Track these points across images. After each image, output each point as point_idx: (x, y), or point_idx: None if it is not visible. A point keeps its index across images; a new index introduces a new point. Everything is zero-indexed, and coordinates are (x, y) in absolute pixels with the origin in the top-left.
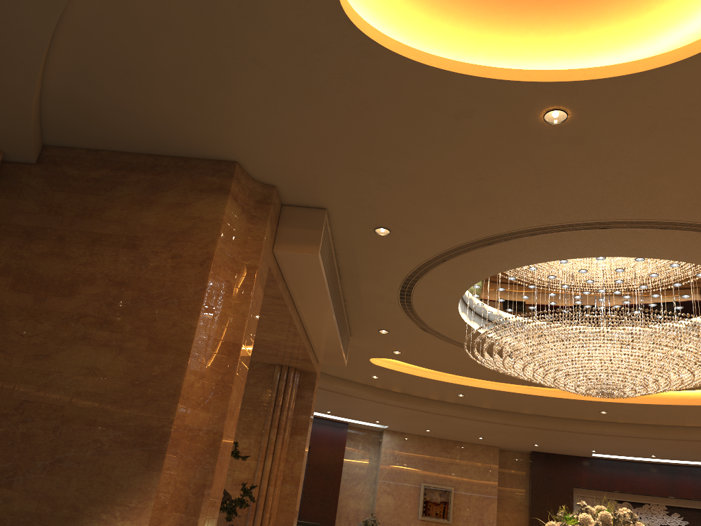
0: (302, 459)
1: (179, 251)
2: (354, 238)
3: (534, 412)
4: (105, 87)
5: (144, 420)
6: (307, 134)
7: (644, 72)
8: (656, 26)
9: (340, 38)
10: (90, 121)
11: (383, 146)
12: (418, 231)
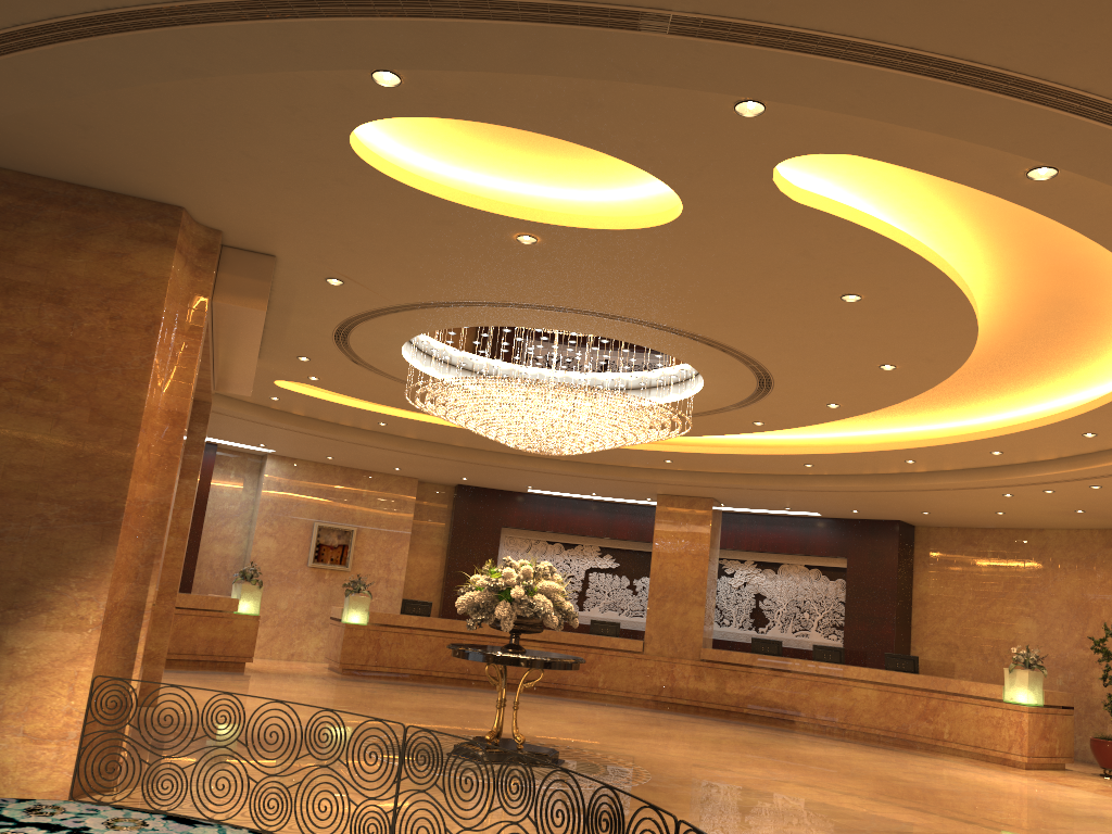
0: (191, 507)
1: (119, 312)
2: (299, 281)
3: (468, 445)
4: (47, 131)
5: (93, 495)
6: (278, 205)
7: (601, 230)
8: (618, 184)
9: (341, 159)
10: (4, 147)
11: (359, 226)
12: (375, 287)
